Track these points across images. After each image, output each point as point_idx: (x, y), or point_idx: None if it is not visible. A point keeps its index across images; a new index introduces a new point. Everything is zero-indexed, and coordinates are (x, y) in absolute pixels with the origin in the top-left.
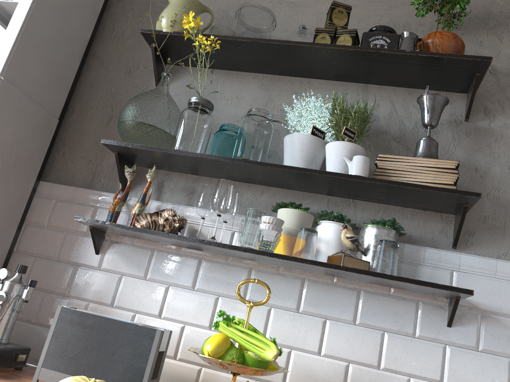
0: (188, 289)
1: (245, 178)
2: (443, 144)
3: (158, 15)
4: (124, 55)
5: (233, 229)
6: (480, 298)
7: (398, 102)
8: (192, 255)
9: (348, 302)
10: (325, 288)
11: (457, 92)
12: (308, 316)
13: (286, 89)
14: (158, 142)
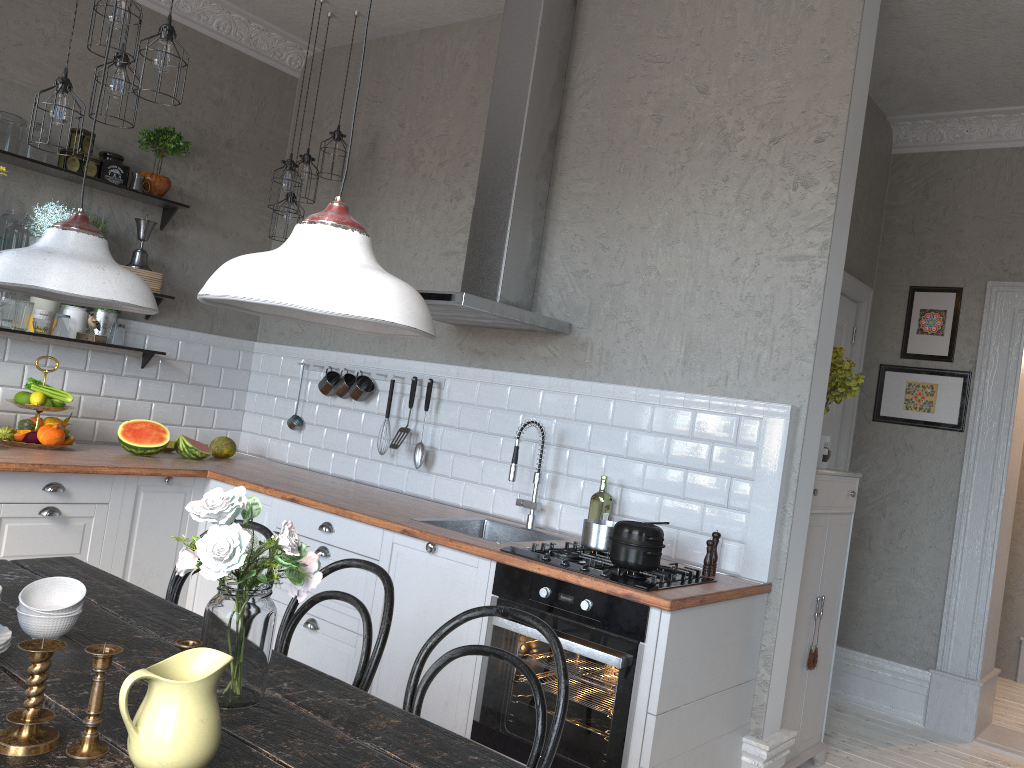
0: None
1: None
2: (145, 246)
3: None
4: None
5: None
6: (161, 350)
7: (116, 207)
8: None
9: (82, 358)
10: (66, 349)
11: (157, 206)
12: (53, 368)
13: (23, 181)
14: None
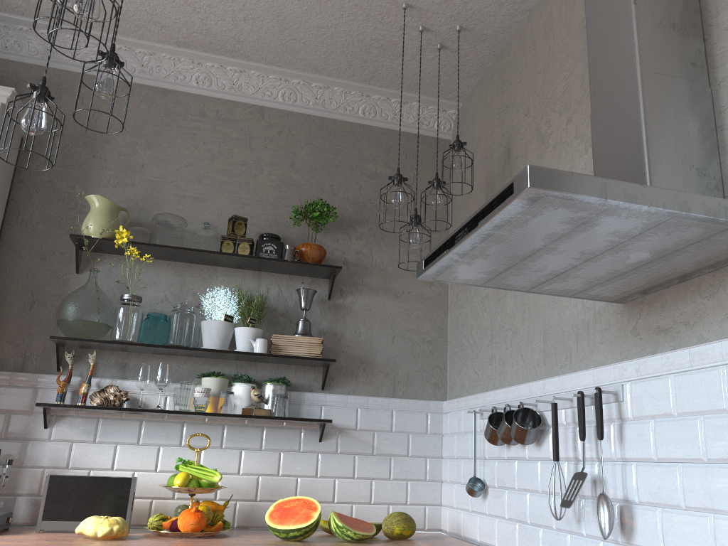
0: (133, 445)
1: (172, 353)
2: (314, 317)
3: (67, 201)
4: (36, 240)
5: (166, 394)
6: (338, 421)
7: (283, 285)
8: (134, 418)
9: (256, 436)
10: (240, 428)
11: (323, 278)
12: (229, 449)
13: (197, 275)
14: (99, 333)
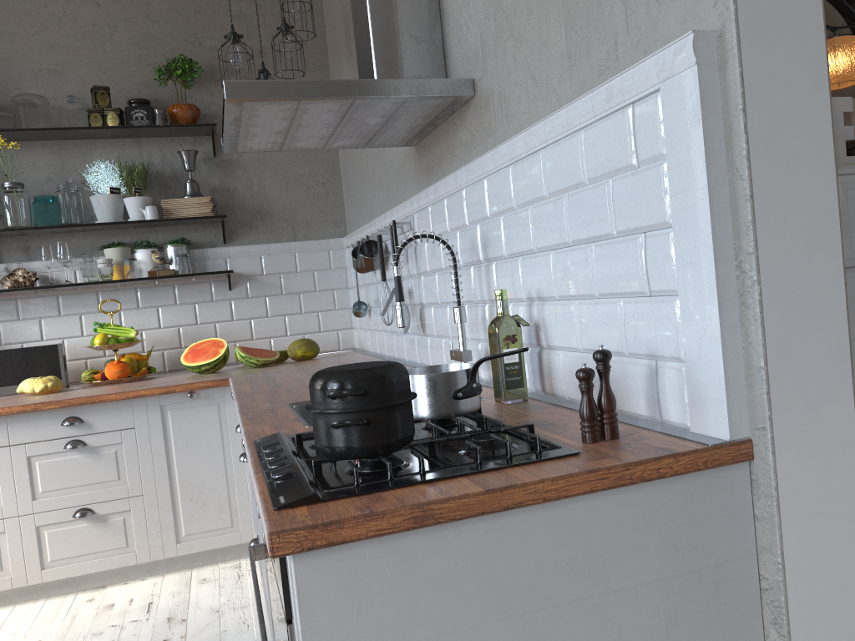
0: (56, 317)
1: (69, 231)
2: (204, 176)
3: None
4: None
5: (74, 269)
6: (244, 269)
7: (166, 149)
8: (49, 294)
9: (169, 294)
10: (152, 289)
11: (205, 136)
12: (146, 309)
13: (75, 152)
14: None
